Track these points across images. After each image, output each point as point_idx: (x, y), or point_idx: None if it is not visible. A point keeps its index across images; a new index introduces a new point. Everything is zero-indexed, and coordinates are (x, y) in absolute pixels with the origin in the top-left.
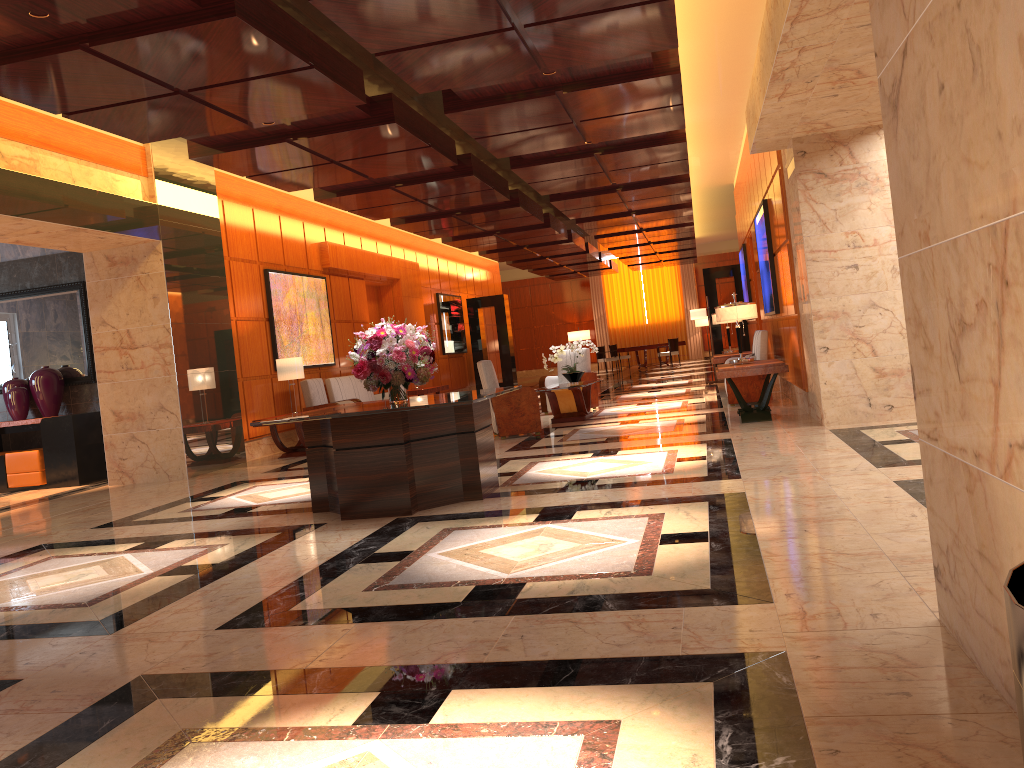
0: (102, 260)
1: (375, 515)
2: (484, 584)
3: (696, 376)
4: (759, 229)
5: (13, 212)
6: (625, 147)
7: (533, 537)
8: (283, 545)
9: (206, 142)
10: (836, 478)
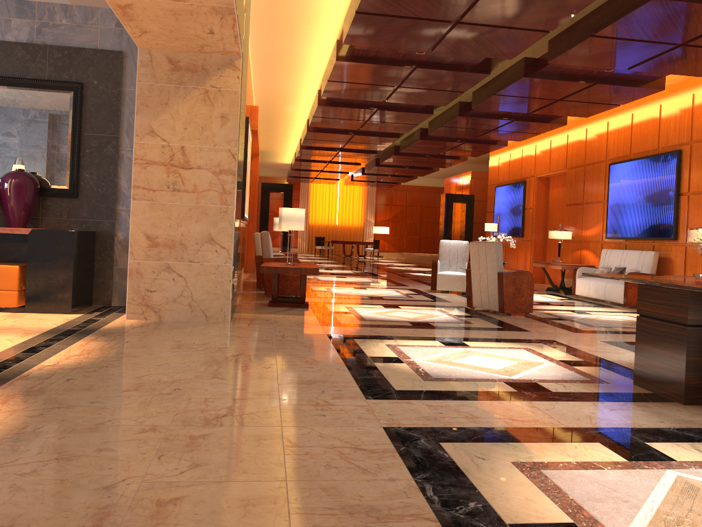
0: (162, 61)
1: None
2: None
3: None
4: (635, 172)
5: None
6: (618, 82)
7: None
8: None
9: None
10: None
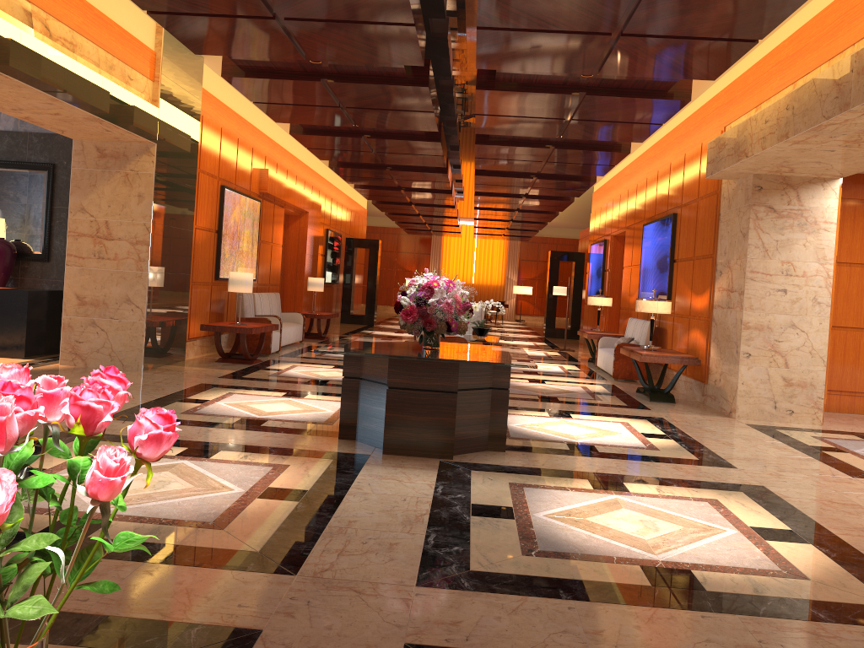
0: (92, 150)
1: (417, 454)
2: (647, 565)
3: (534, 339)
4: (654, 235)
5: (53, 92)
6: (578, 146)
7: (620, 509)
8: (356, 477)
9: (244, 65)
10: (830, 483)
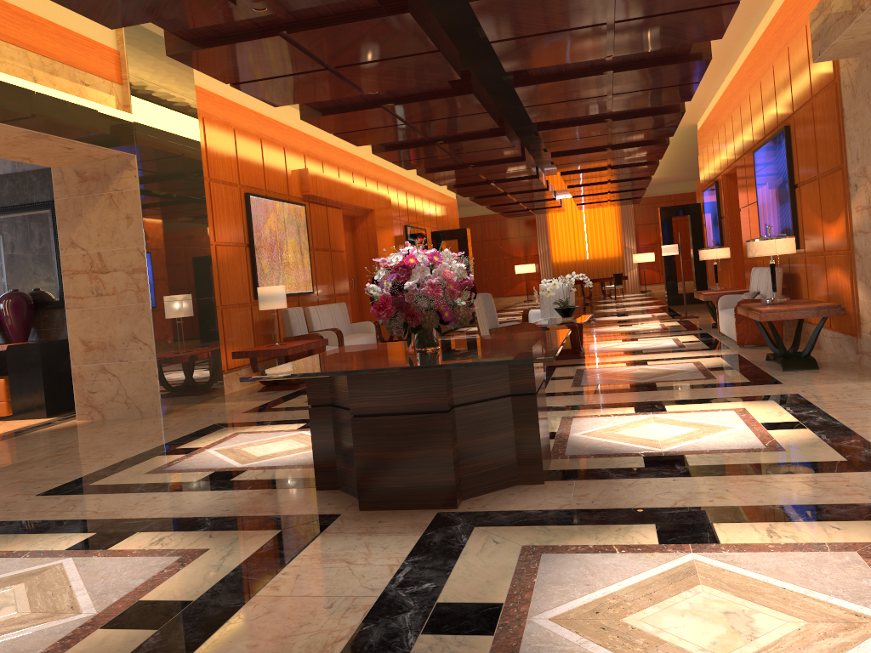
0: (72, 176)
1: (406, 506)
2: None
3: (654, 310)
4: (766, 160)
5: None
6: (642, 64)
7: (694, 588)
8: (288, 563)
9: (186, 35)
10: None
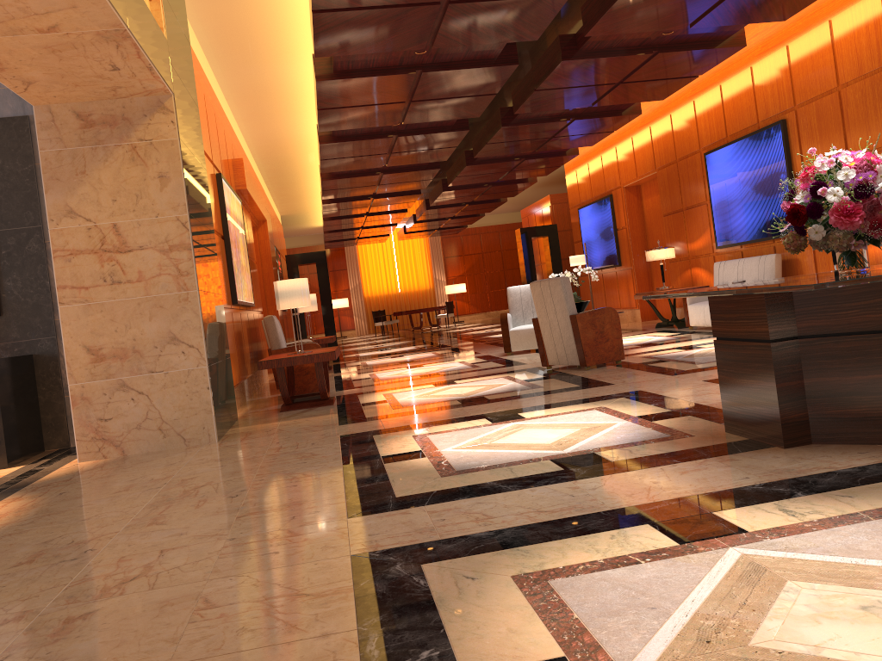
0: (69, 118)
1: None
2: None
3: None
4: (736, 158)
5: None
6: (685, 46)
7: None
8: None
9: None
10: None
